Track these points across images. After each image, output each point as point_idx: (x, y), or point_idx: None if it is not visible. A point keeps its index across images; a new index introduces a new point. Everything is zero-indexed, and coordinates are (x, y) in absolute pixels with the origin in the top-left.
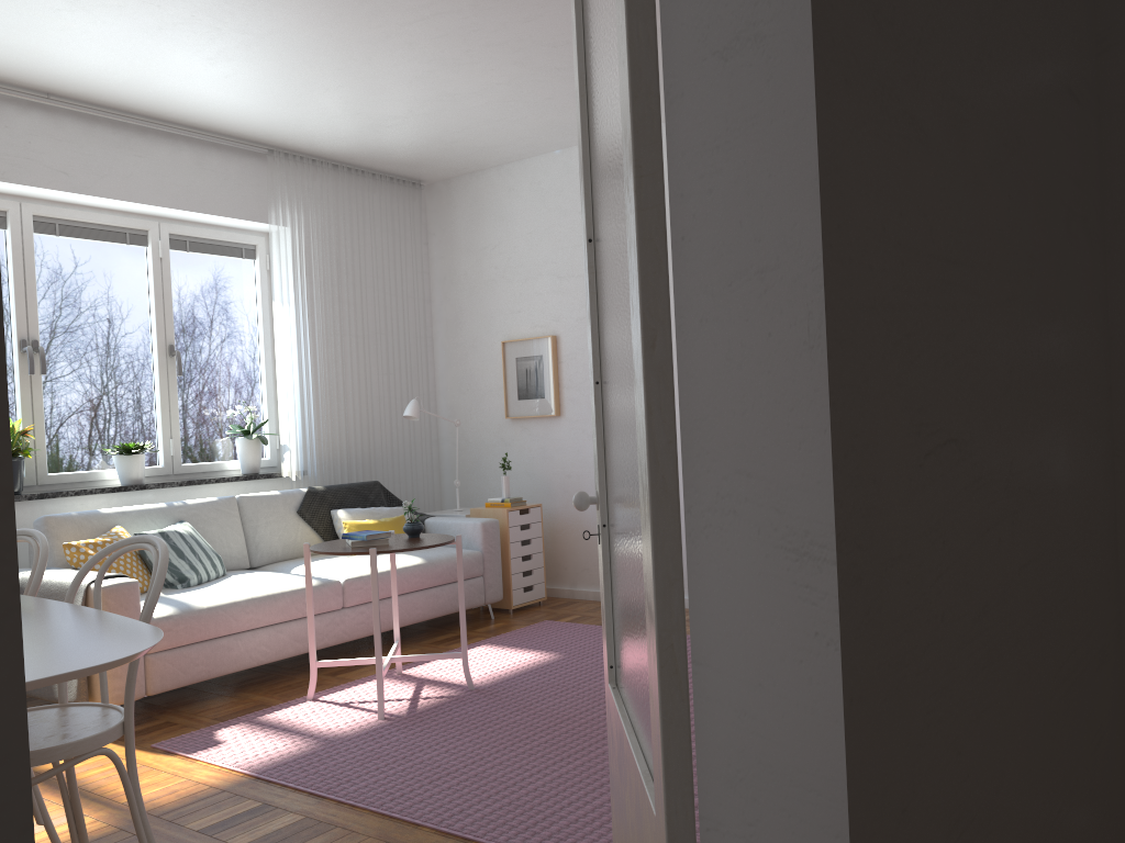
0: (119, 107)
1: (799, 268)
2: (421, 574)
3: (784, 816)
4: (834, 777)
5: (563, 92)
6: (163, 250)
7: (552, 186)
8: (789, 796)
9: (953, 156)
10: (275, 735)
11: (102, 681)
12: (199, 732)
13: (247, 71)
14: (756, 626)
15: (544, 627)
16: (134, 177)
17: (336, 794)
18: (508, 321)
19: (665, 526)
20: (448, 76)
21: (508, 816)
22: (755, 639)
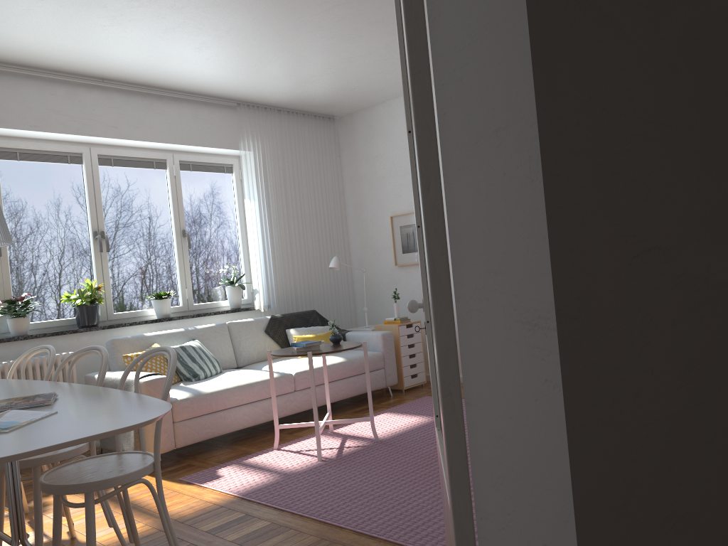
0: (145, 83)
1: (521, 126)
2: (343, 368)
3: (531, 508)
4: (562, 480)
5: None
6: (176, 171)
7: None
8: (533, 494)
9: (649, 48)
10: (253, 472)
11: (141, 437)
12: (207, 470)
13: (220, 54)
14: (505, 377)
15: (425, 400)
16: (156, 126)
17: (291, 508)
18: (393, 202)
19: (442, 311)
20: (346, 46)
21: (399, 522)
22: (505, 386)
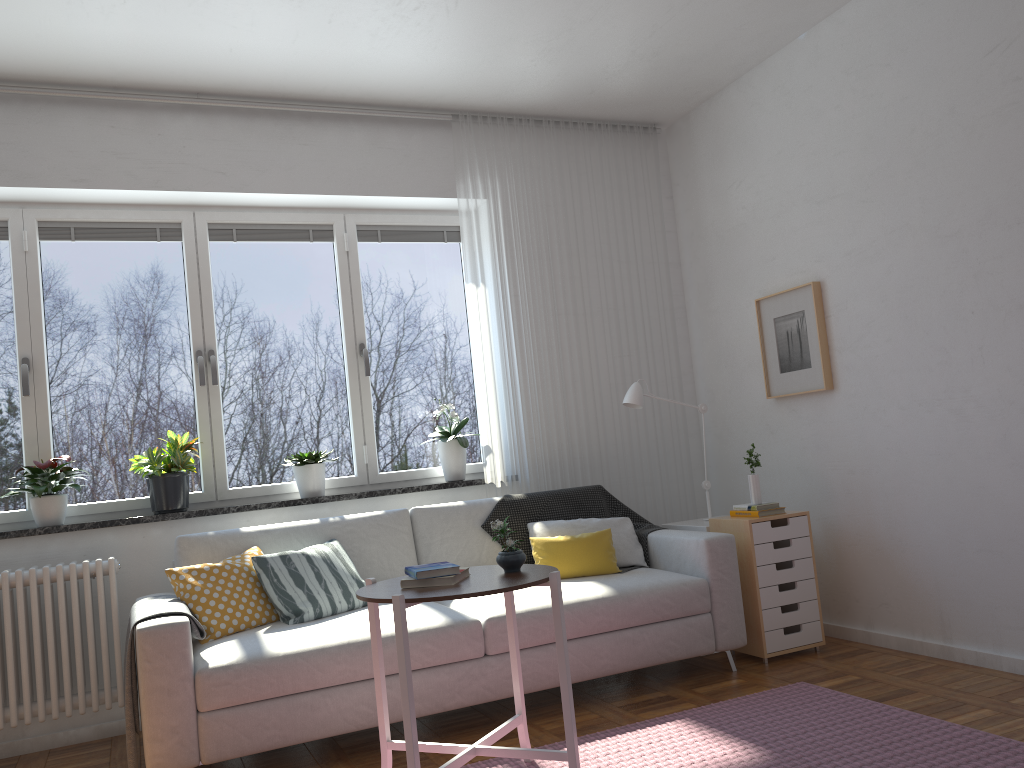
0: (271, 94)
1: None
2: (606, 611)
3: None
4: None
5: None
6: (349, 243)
7: (798, 83)
8: None
9: None
10: None
11: None
12: None
13: (343, 7)
14: None
15: (788, 695)
16: (299, 167)
17: None
18: (762, 272)
19: None
20: None
21: None
22: None
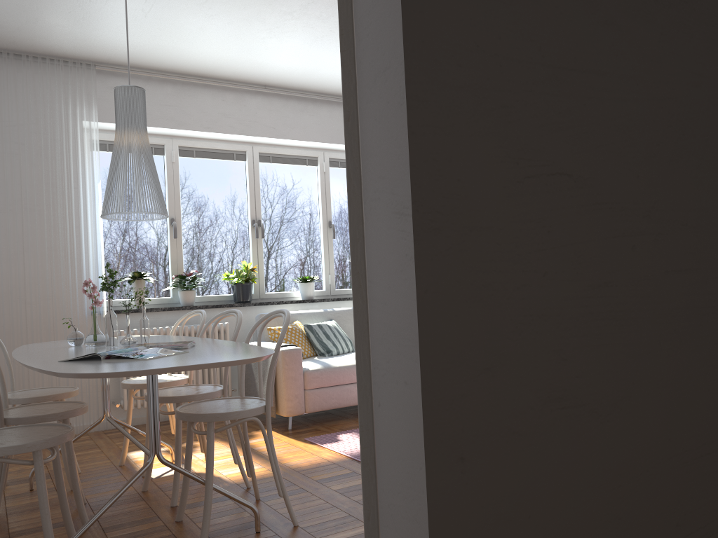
0: (300, 88)
1: (396, 65)
2: None
3: (398, 355)
4: (414, 330)
5: None
6: (325, 168)
7: None
8: (399, 344)
9: (573, 7)
10: None
11: (260, 386)
12: (330, 435)
13: None
14: (387, 256)
15: None
16: (309, 127)
17: None
18: None
19: (354, 211)
20: None
21: None
22: (387, 263)
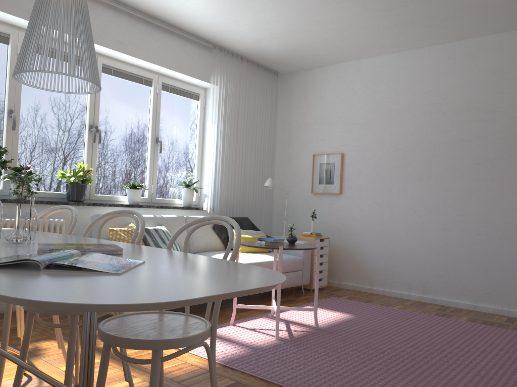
0: (150, 13)
1: None
2: (276, 266)
3: None
4: None
5: (374, 25)
6: (158, 90)
7: (348, 78)
8: None
9: None
10: (222, 342)
11: None
12: None
13: None
14: None
15: (334, 300)
16: (152, 50)
17: (277, 381)
18: (316, 144)
19: None
20: (322, 9)
21: None
22: None
